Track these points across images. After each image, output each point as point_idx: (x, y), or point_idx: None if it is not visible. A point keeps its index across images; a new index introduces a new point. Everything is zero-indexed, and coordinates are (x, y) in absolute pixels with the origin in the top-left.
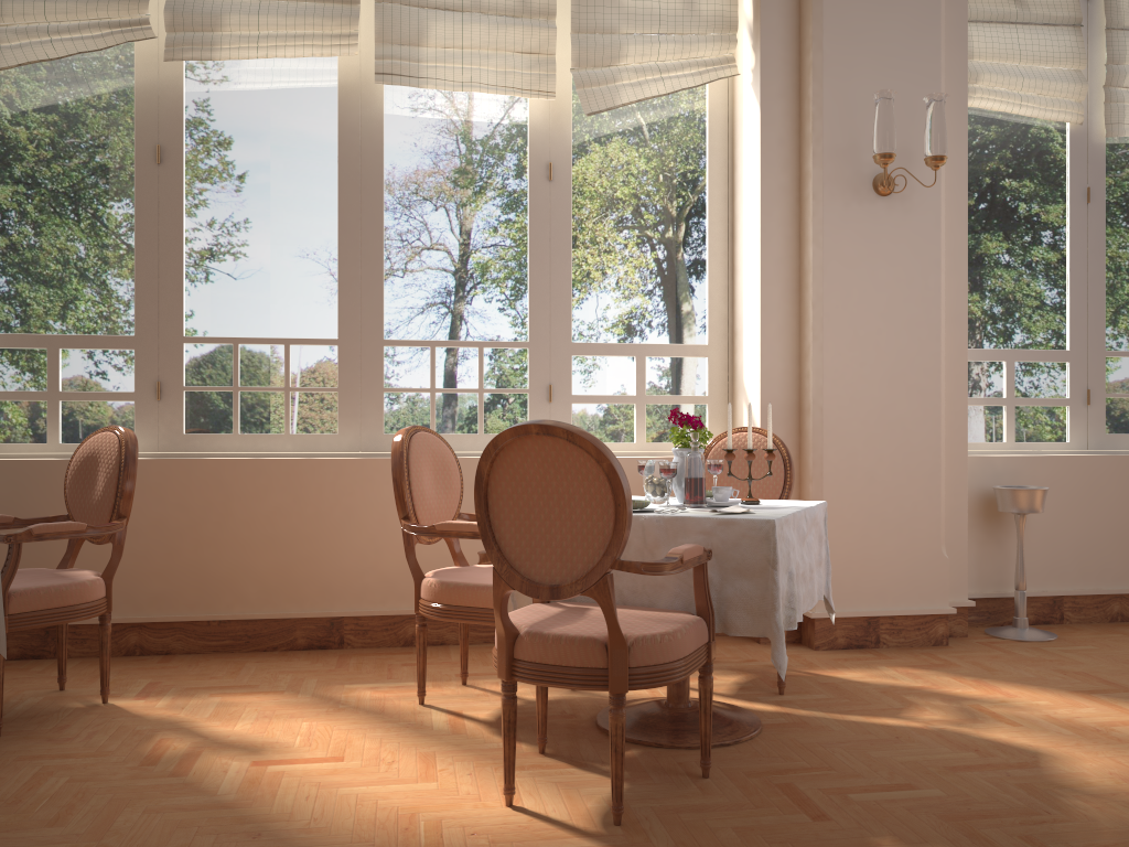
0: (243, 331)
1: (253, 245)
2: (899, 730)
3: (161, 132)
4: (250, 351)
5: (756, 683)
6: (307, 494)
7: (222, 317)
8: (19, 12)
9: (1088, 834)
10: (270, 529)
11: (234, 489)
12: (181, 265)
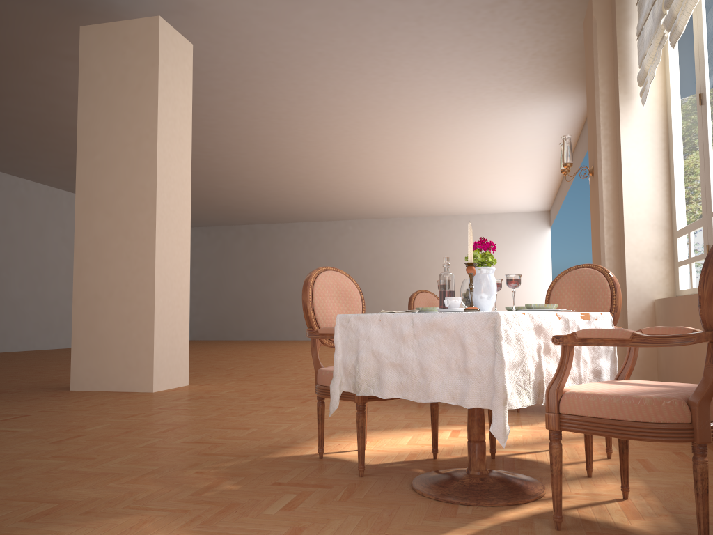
0: None
1: None
2: None
3: (700, 85)
4: None
5: (611, 530)
6: None
7: None
8: (646, 61)
9: (160, 525)
10: None
11: None
12: (708, 166)
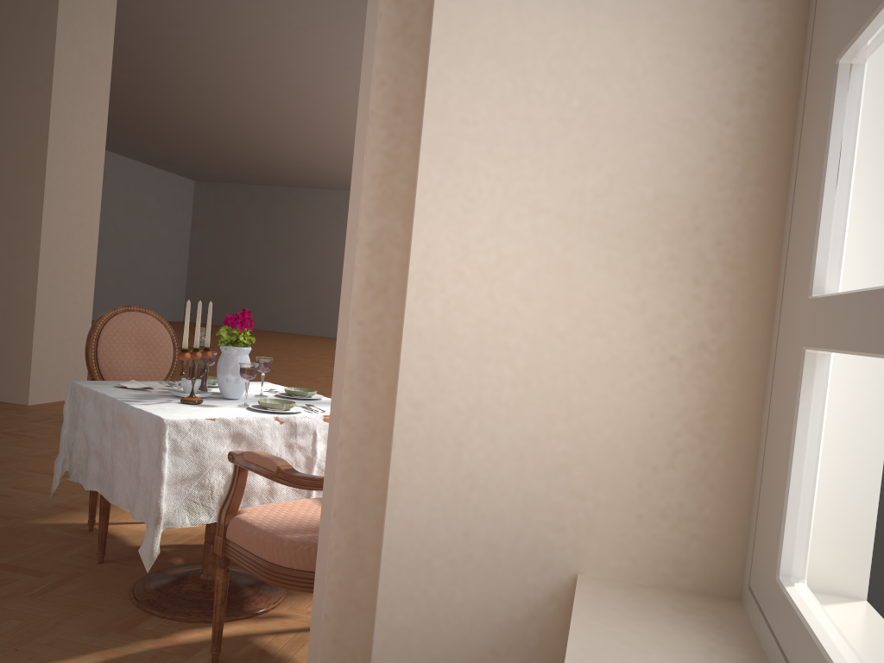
0: None
1: None
2: (25, 660)
3: None
4: None
5: None
6: None
7: None
8: None
9: None
10: None
11: None
12: None
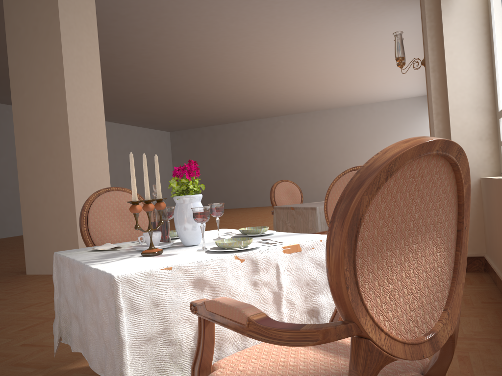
0: None
1: None
2: None
3: None
4: None
5: None
6: None
7: None
8: None
9: None
10: None
11: None
12: None
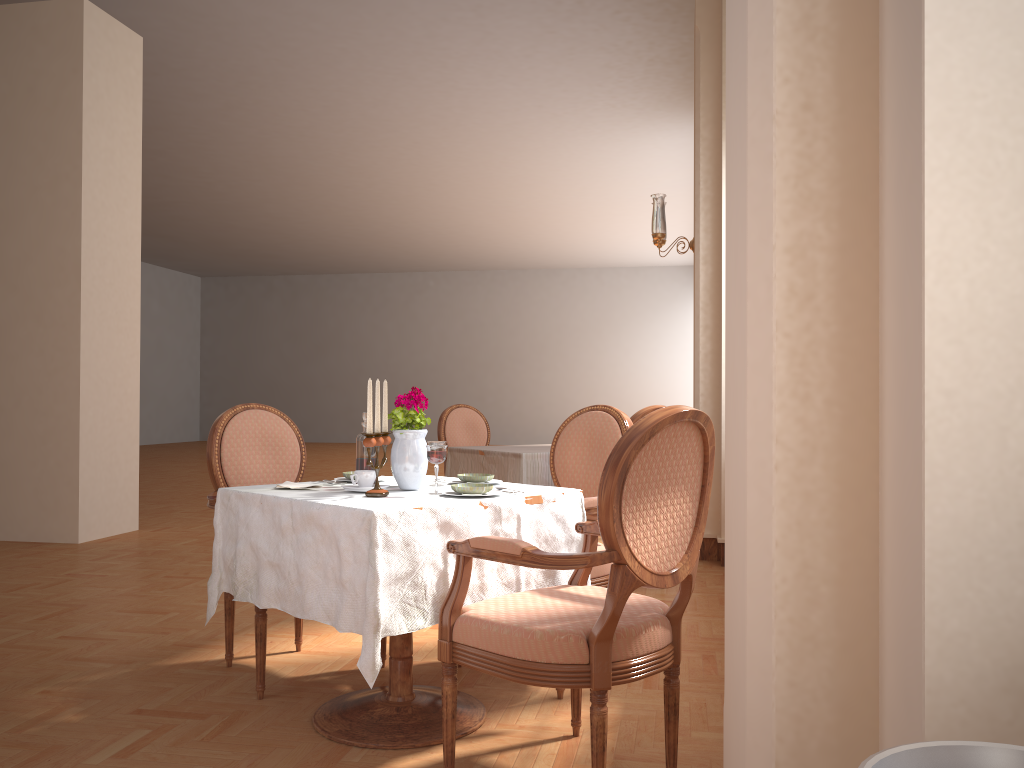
0: None
1: None
2: None
3: None
4: None
5: None
6: None
7: None
8: None
9: None
10: None
11: None
12: None
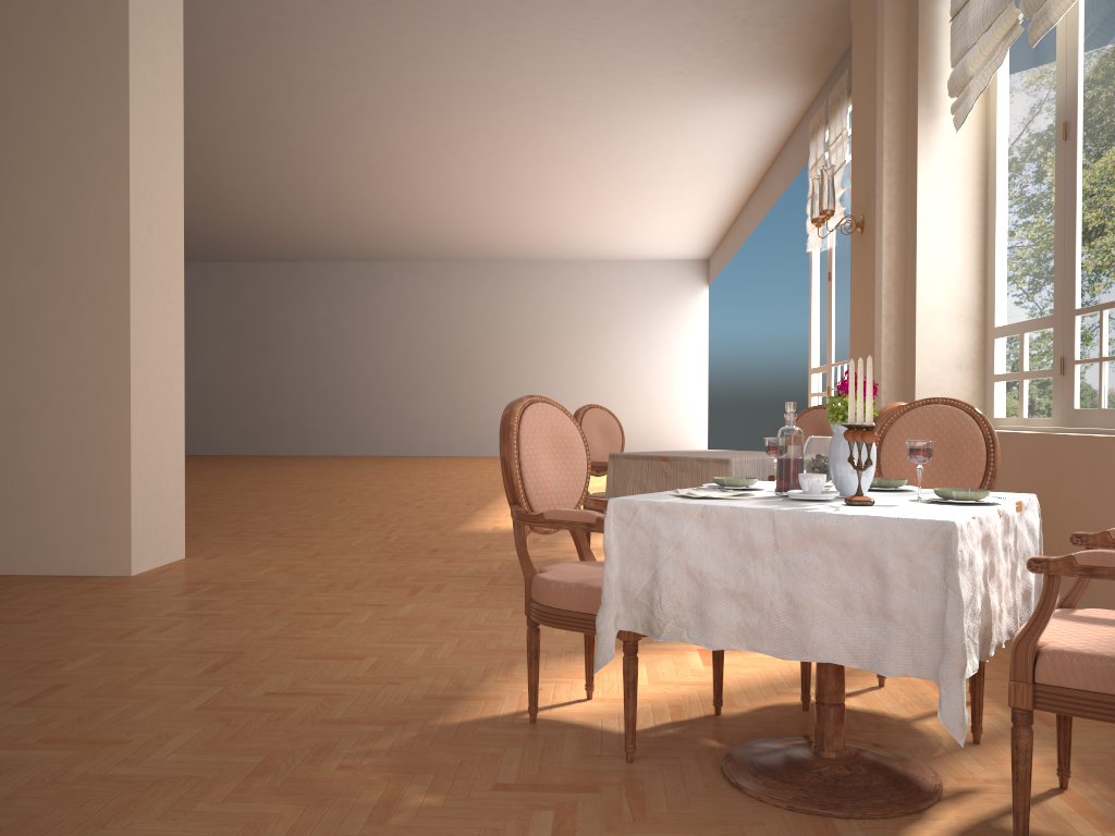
0: (1106, 295)
1: (1113, 198)
2: None
3: (1066, 108)
4: (1111, 316)
5: None
6: (1098, 477)
7: (1095, 283)
8: (972, 60)
9: None
10: (1078, 513)
11: (1062, 466)
12: (1073, 237)
